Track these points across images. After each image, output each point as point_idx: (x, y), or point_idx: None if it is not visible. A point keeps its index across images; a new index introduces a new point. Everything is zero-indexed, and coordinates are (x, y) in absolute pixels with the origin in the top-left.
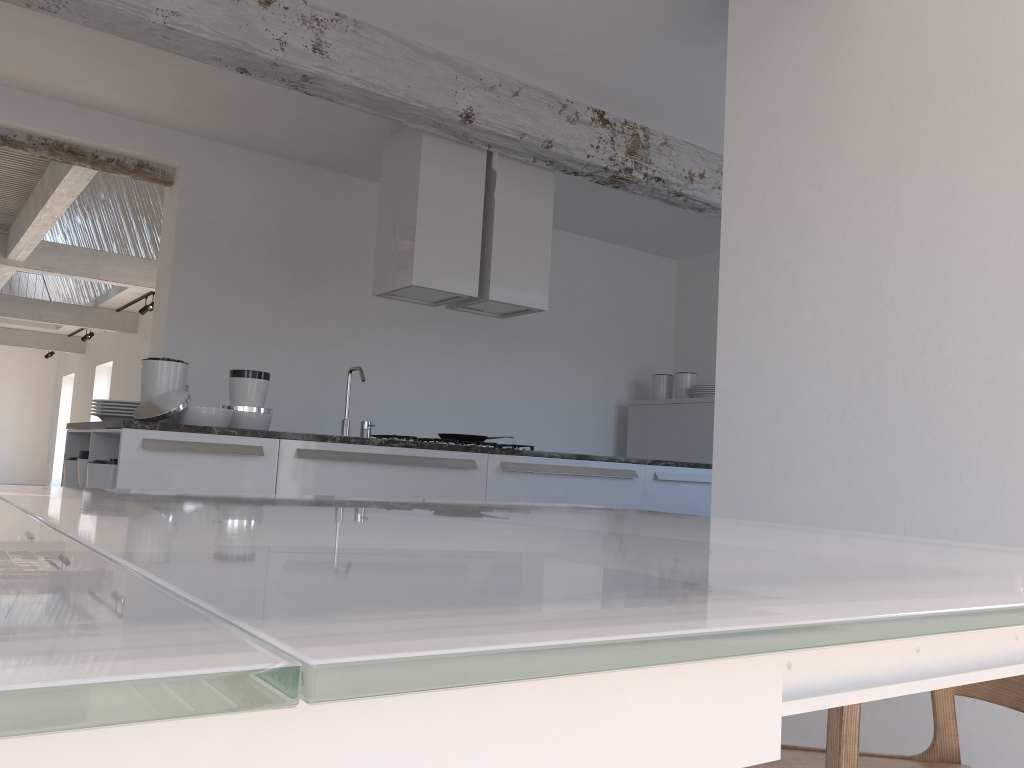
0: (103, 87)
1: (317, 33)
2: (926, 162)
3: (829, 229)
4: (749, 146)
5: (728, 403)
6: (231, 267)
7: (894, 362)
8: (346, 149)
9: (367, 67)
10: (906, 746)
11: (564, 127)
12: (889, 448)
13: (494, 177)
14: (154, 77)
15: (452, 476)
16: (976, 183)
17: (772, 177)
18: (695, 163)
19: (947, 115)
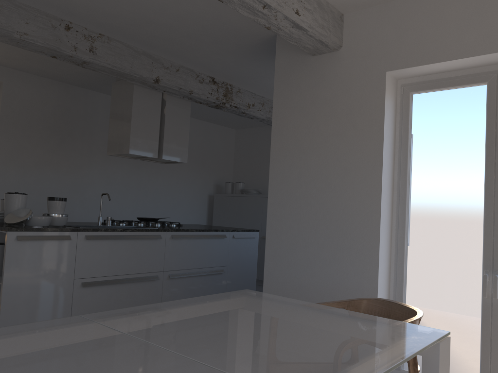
0: None
1: (91, 43)
2: (348, 138)
3: (313, 156)
4: (282, 117)
5: (272, 219)
6: (29, 133)
7: (335, 210)
8: (89, 79)
9: (113, 58)
10: None
11: (197, 85)
12: (332, 242)
13: (165, 103)
14: None
15: (151, 242)
16: (365, 149)
17: (291, 132)
18: (251, 99)
19: (356, 122)
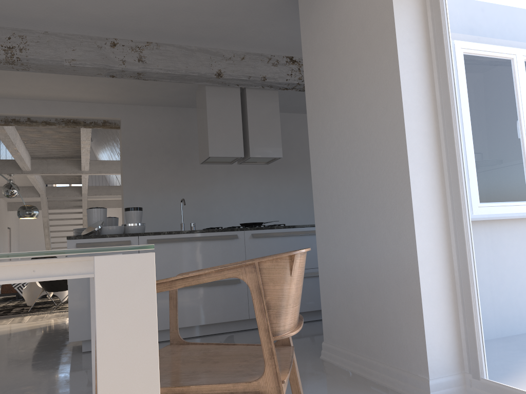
0: (78, 92)
1: (139, 53)
2: (365, 61)
3: (339, 101)
4: (311, 67)
5: (316, 192)
6: (149, 160)
7: (365, 162)
8: (190, 97)
9: (165, 63)
10: (387, 349)
11: (271, 68)
12: (367, 204)
13: (245, 98)
14: (94, 84)
15: (226, 243)
16: (381, 68)
17: (319, 80)
18: None
19: (369, 37)
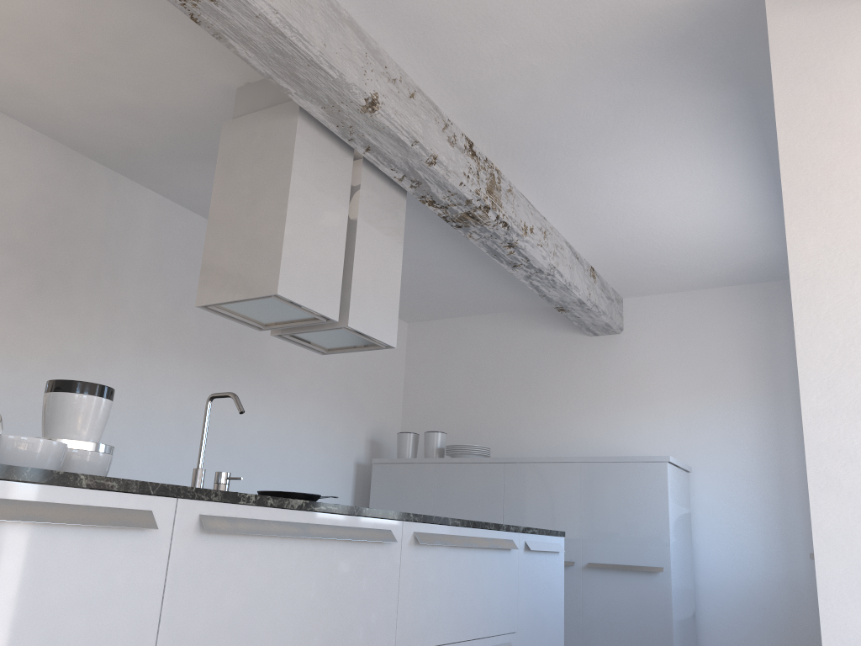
0: None
1: None
2: None
3: None
4: (822, 163)
5: (831, 462)
6: None
7: None
8: (137, 135)
9: (287, 3)
10: None
11: (446, 146)
12: None
13: (356, 188)
14: None
15: (370, 554)
16: None
17: None
18: (527, 217)
19: None
